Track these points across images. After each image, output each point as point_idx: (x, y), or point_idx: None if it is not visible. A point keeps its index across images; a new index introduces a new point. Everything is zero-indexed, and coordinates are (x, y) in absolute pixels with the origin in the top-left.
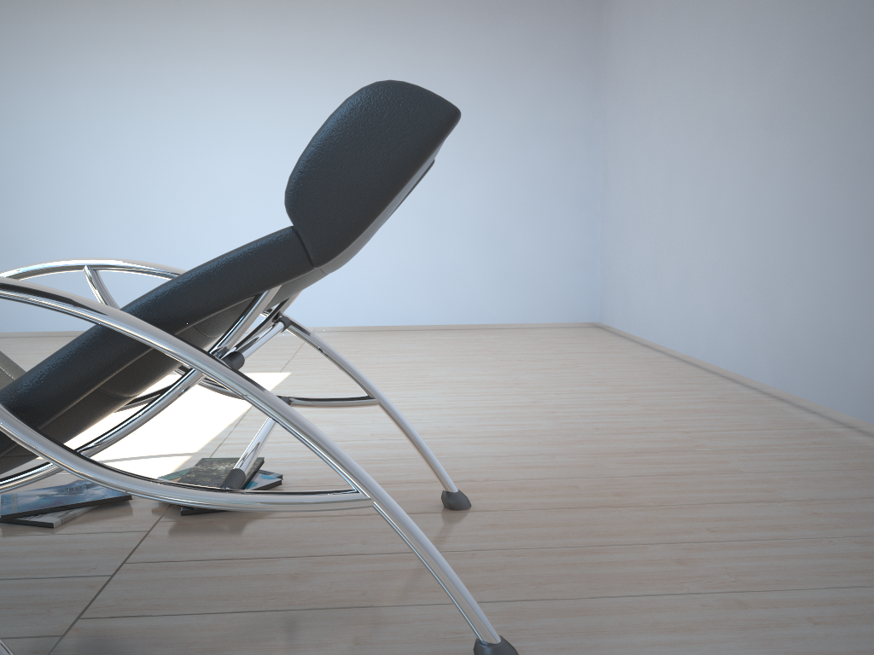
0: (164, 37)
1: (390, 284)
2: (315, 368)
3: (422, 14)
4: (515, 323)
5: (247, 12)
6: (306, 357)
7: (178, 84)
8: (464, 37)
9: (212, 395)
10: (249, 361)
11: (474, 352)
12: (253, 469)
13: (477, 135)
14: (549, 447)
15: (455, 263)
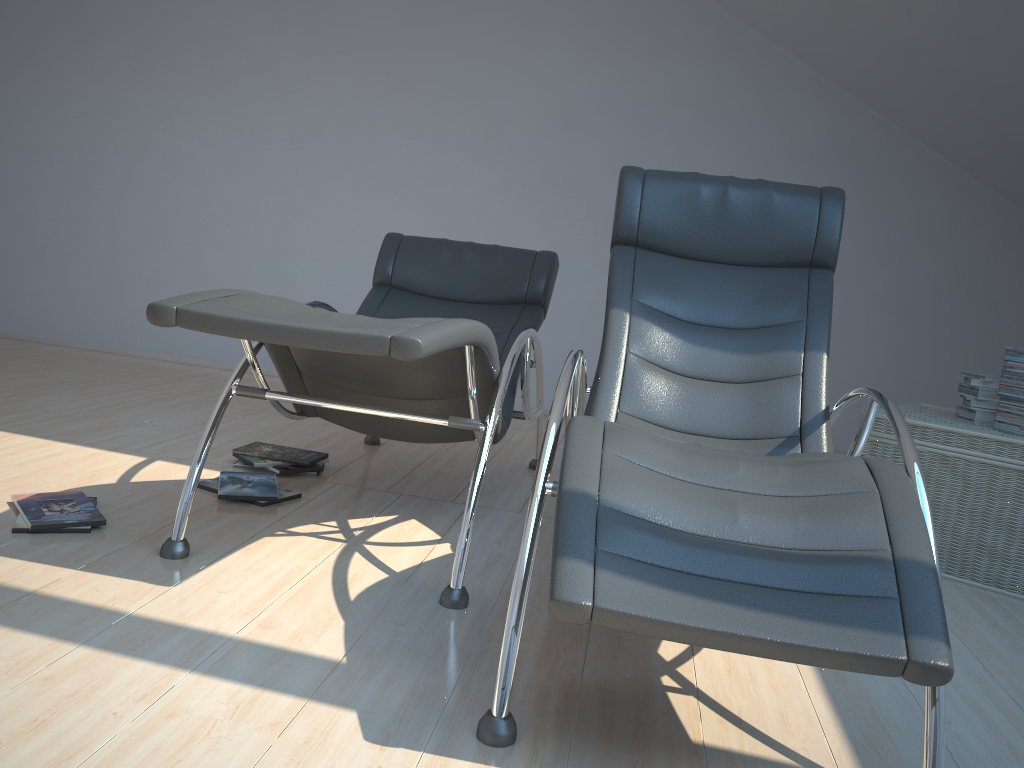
0: None
1: None
2: None
3: None
4: None
5: None
6: None
7: None
8: None
9: None
10: None
11: None
12: (285, 446)
13: None
14: None
15: None
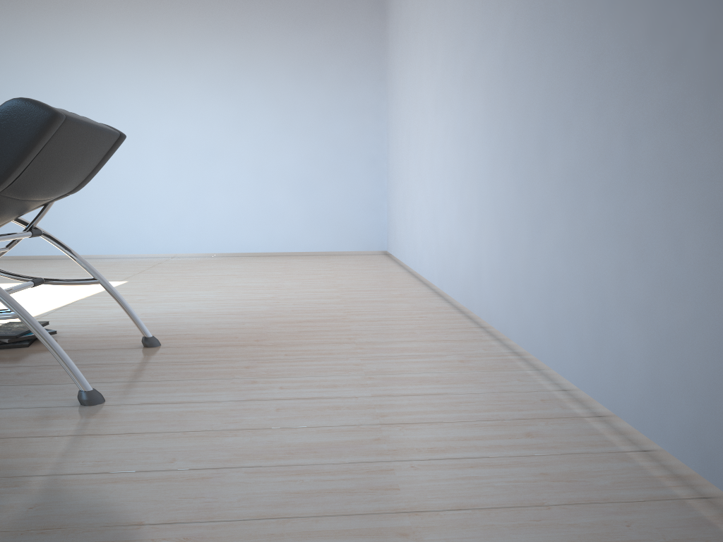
0: (58, 38)
1: (230, 222)
2: (148, 278)
3: (252, 22)
4: (324, 251)
5: (121, 20)
6: (150, 272)
7: (70, 73)
8: (283, 39)
9: (60, 293)
10: (106, 274)
11: (273, 269)
12: None
13: (294, 112)
14: (248, 319)
15: (279, 207)
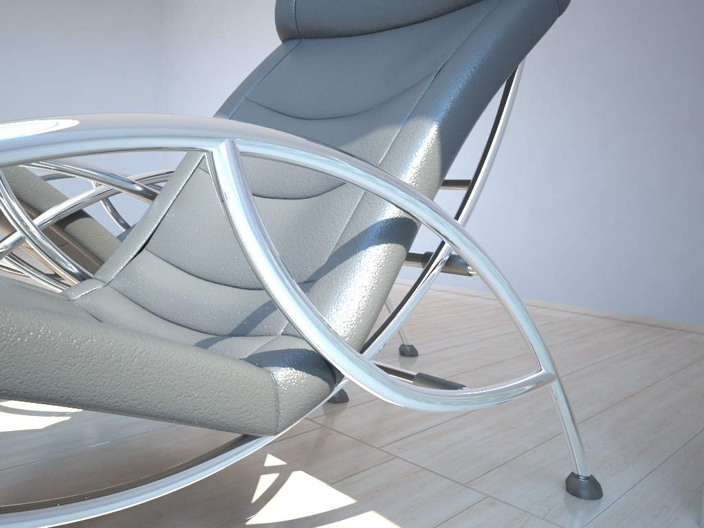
0: None
1: None
2: (1, 274)
3: None
4: None
5: None
6: None
7: None
8: (60, 11)
9: None
10: None
11: None
12: None
13: (71, 92)
14: None
15: None
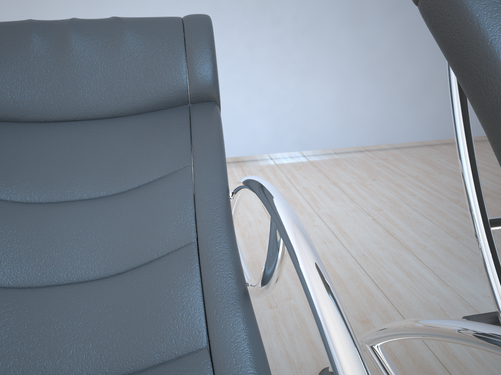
0: None
1: None
2: None
3: None
4: None
5: None
6: None
7: None
8: None
9: None
10: None
11: None
12: None
13: None
14: None
15: None
